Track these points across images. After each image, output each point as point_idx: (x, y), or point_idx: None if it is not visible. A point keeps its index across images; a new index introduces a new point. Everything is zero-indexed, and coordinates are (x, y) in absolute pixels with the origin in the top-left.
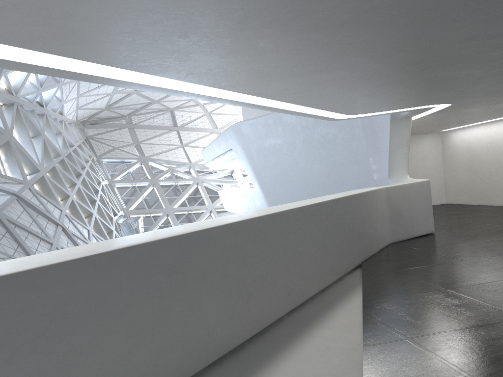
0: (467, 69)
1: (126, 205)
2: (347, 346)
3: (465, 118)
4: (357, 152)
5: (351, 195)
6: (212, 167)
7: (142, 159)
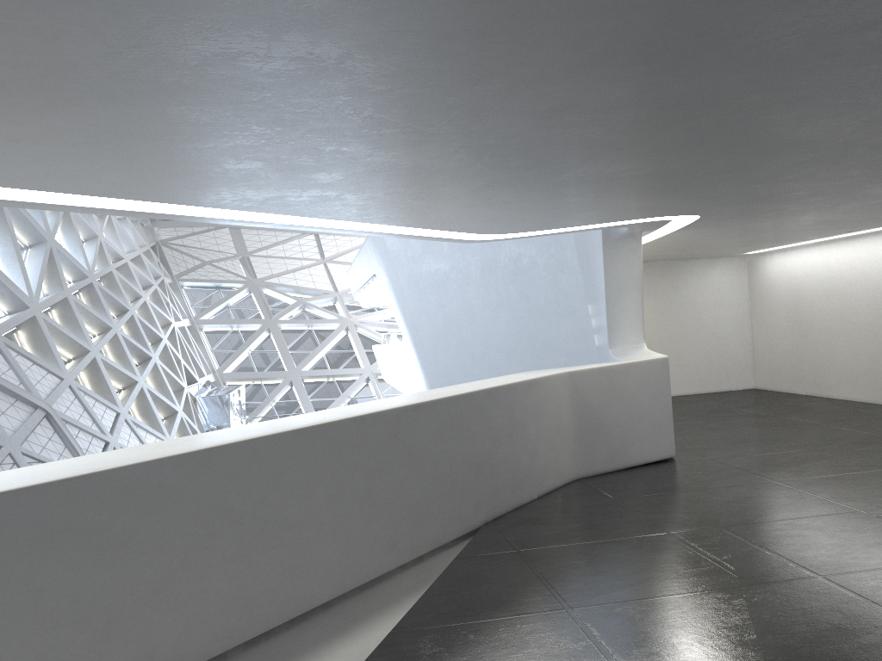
0: (643, 162)
1: (220, 364)
2: None
3: (765, 235)
4: (569, 293)
5: (463, 393)
6: (363, 303)
7: (251, 284)
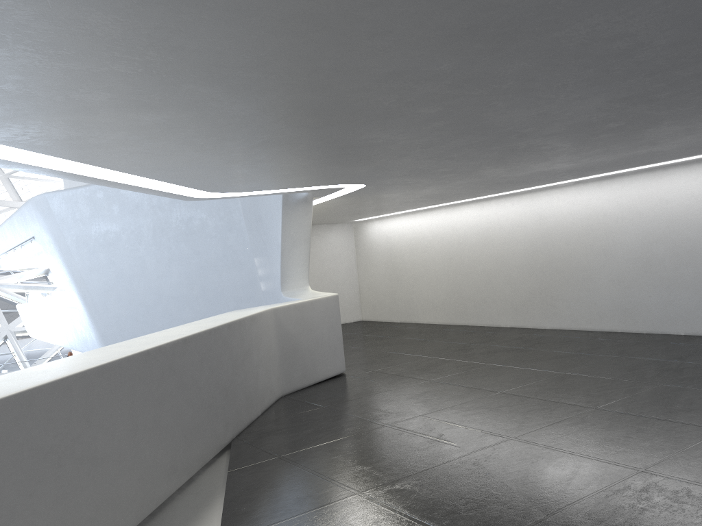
0: (388, 132)
1: None
2: None
3: (384, 205)
4: (237, 249)
5: (213, 327)
6: (6, 265)
7: None
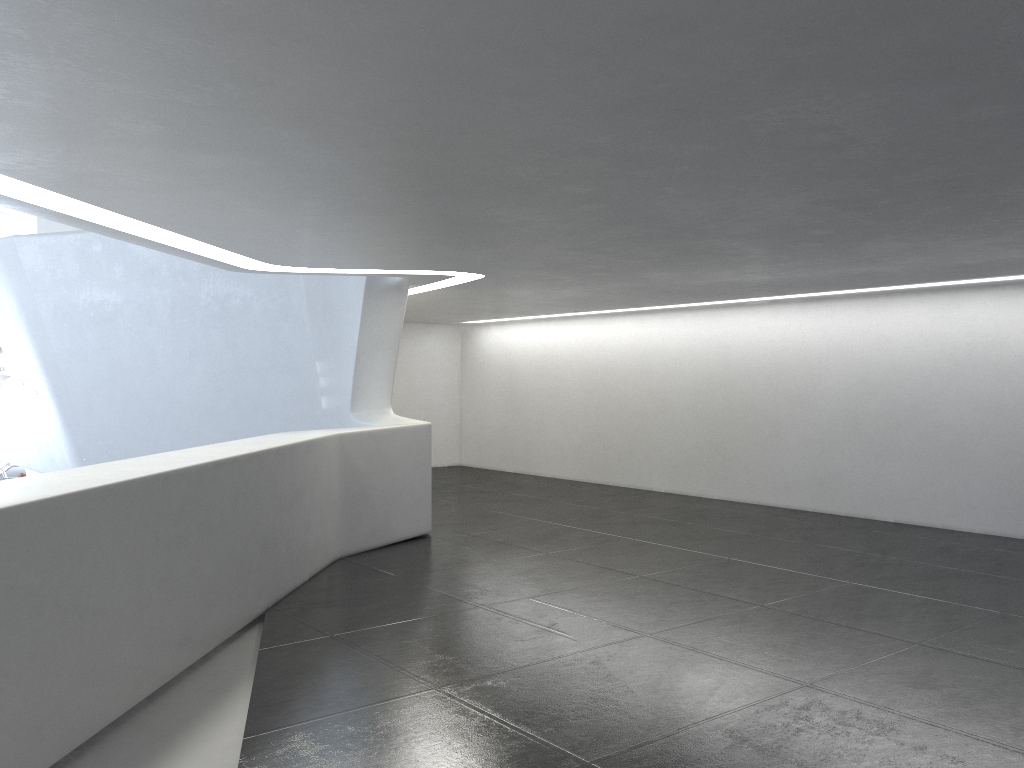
0: (522, 210)
1: None
2: None
3: (507, 305)
4: (293, 346)
5: (256, 452)
6: None
7: None
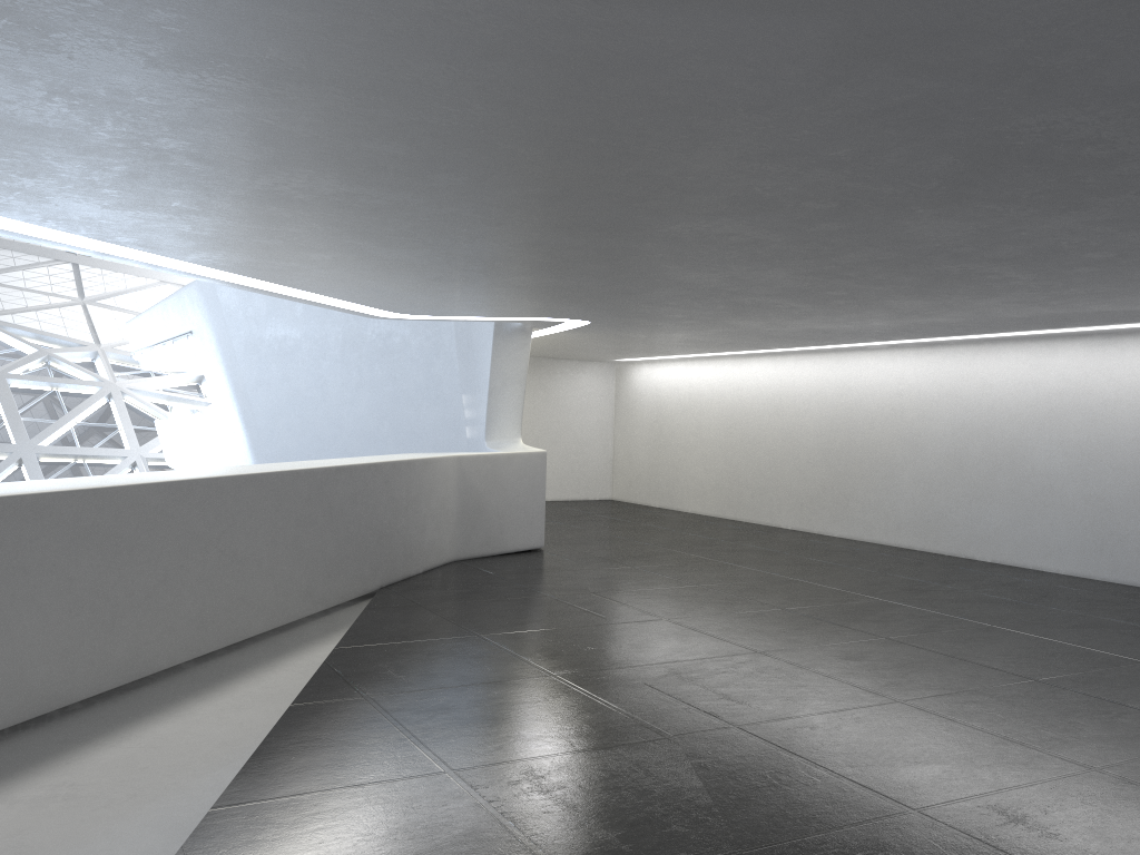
0: (568, 279)
1: None
2: (271, 707)
3: (639, 345)
4: (443, 380)
5: (374, 462)
6: (148, 364)
7: None
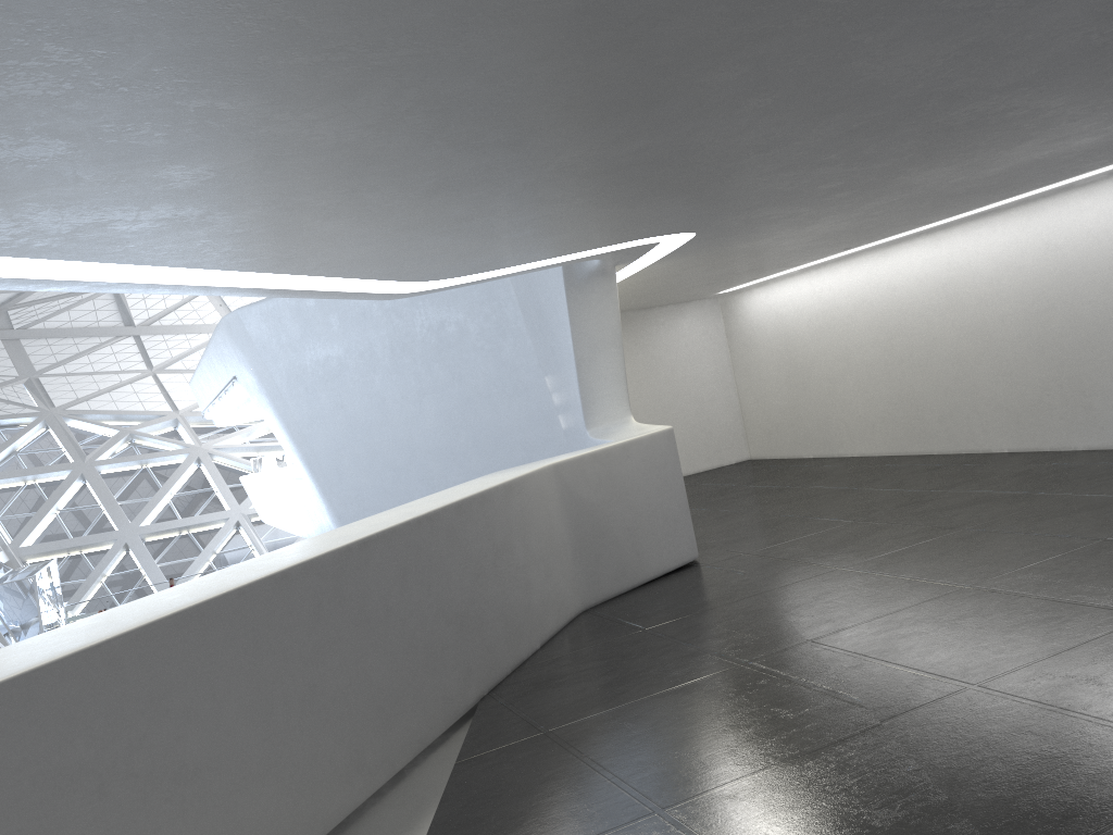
0: (667, 132)
1: (14, 536)
2: None
3: (754, 261)
4: (517, 364)
5: (425, 514)
6: (219, 420)
7: (47, 415)
